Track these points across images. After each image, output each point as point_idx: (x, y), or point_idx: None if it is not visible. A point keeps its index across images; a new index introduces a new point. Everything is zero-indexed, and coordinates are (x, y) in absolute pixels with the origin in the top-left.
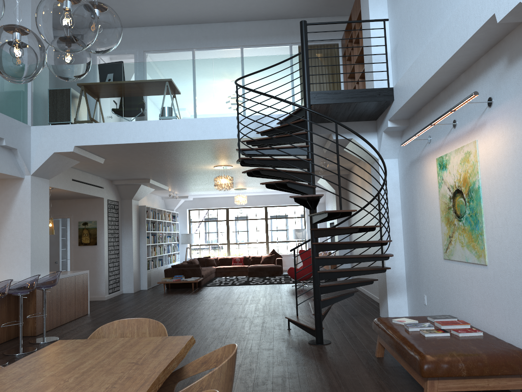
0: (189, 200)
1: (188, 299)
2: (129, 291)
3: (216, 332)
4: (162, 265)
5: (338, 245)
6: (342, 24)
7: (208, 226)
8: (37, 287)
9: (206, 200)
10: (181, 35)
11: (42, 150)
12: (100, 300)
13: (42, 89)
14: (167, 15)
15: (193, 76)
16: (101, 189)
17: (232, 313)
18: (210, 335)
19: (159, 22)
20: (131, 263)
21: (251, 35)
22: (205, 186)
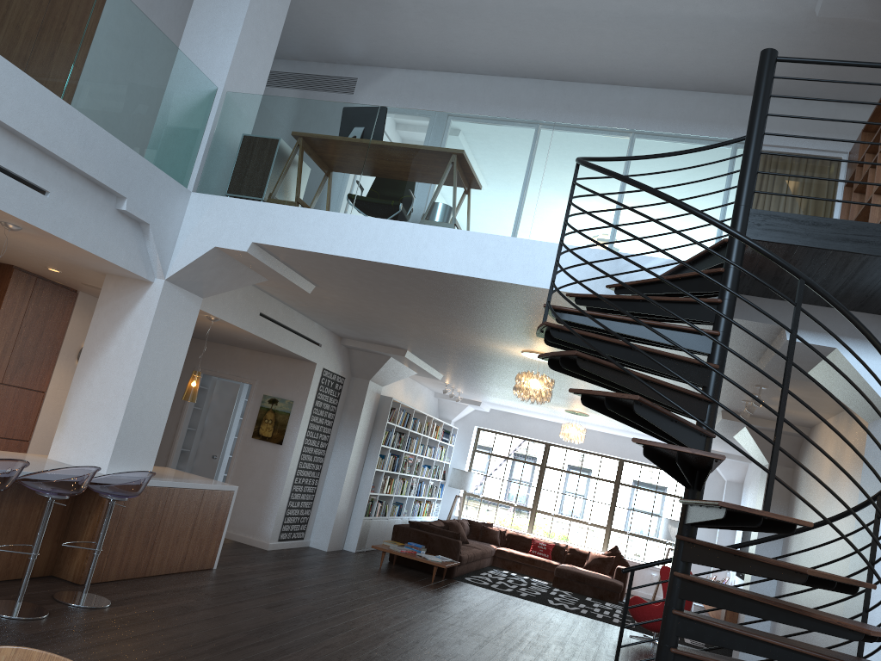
0: (483, 412)
1: (411, 598)
2: (320, 546)
3: None
4: (400, 514)
5: (739, 600)
6: (859, 120)
7: (505, 468)
8: (98, 491)
9: (512, 418)
10: (522, 97)
11: (197, 238)
12: (259, 547)
13: (230, 131)
14: (504, 54)
15: (507, 152)
16: (315, 346)
17: None
18: None
19: (488, 67)
20: (337, 496)
21: (657, 116)
22: (509, 390)
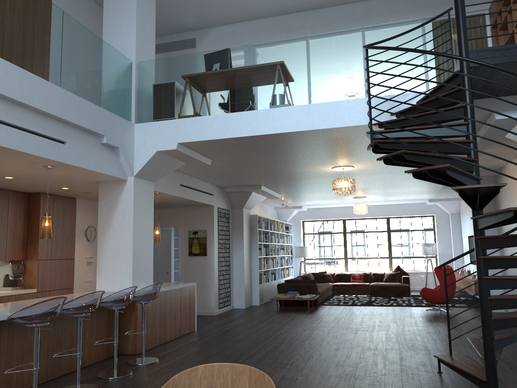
0: (303, 211)
1: (304, 319)
2: (240, 306)
3: (341, 368)
4: (275, 279)
5: None
6: None
7: (324, 239)
8: (136, 300)
9: (321, 210)
10: (293, 25)
11: (145, 149)
12: (210, 315)
13: (146, 84)
14: (278, 2)
15: (309, 55)
16: (210, 196)
17: (357, 342)
18: (333, 371)
19: (270, 12)
20: (242, 276)
21: (374, 16)
22: (320, 194)
